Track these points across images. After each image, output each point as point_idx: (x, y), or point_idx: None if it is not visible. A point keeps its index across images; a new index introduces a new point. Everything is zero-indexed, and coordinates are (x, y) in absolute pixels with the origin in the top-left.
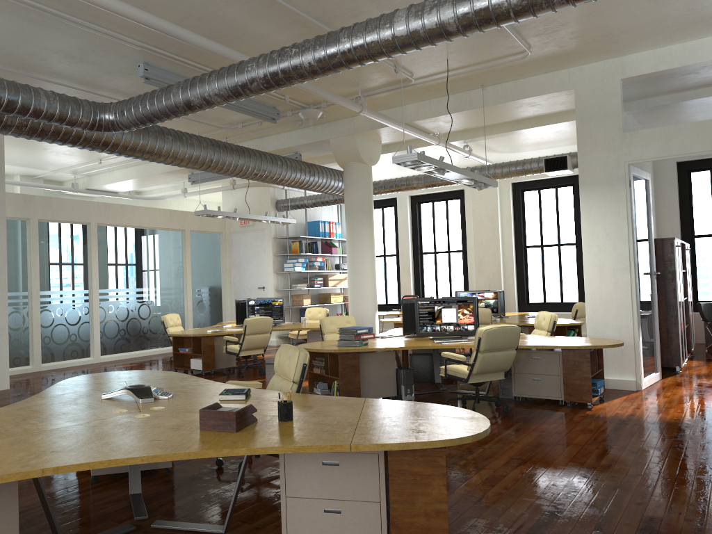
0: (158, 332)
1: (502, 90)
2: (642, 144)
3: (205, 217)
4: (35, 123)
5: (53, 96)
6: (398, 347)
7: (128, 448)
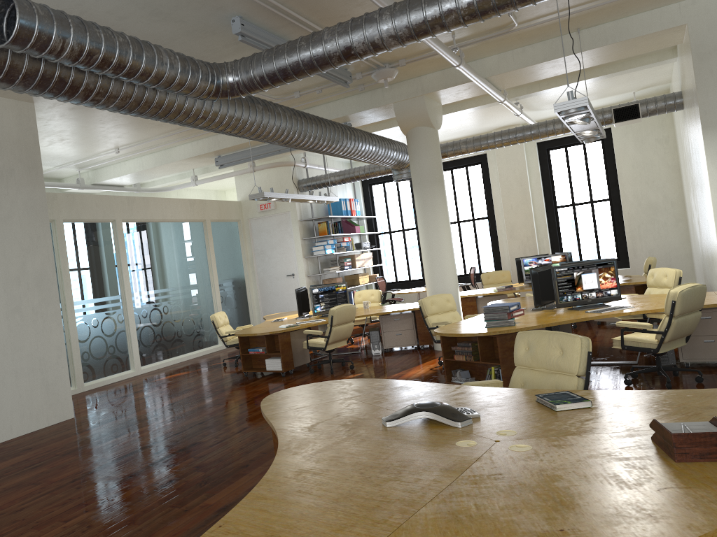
0: (192, 333)
1: (600, 32)
2: None
3: (223, 205)
4: (139, 92)
5: (172, 54)
6: (561, 321)
7: (662, 508)
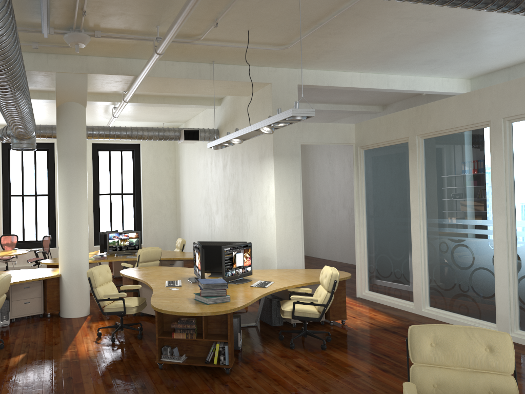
0: None
1: (224, 69)
2: (308, 132)
3: None
4: None
5: None
6: (258, 296)
7: None
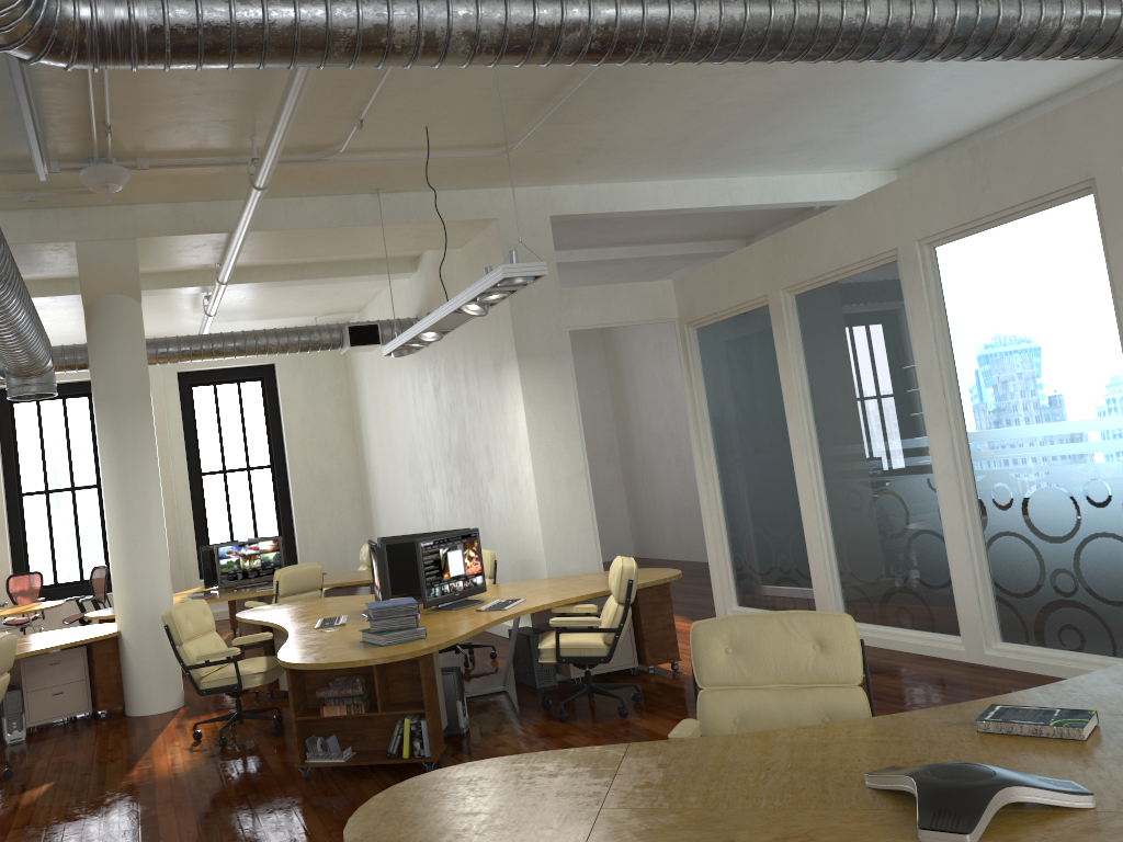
0: None
1: (402, 202)
2: (582, 306)
3: None
4: None
5: None
6: (484, 625)
7: None
